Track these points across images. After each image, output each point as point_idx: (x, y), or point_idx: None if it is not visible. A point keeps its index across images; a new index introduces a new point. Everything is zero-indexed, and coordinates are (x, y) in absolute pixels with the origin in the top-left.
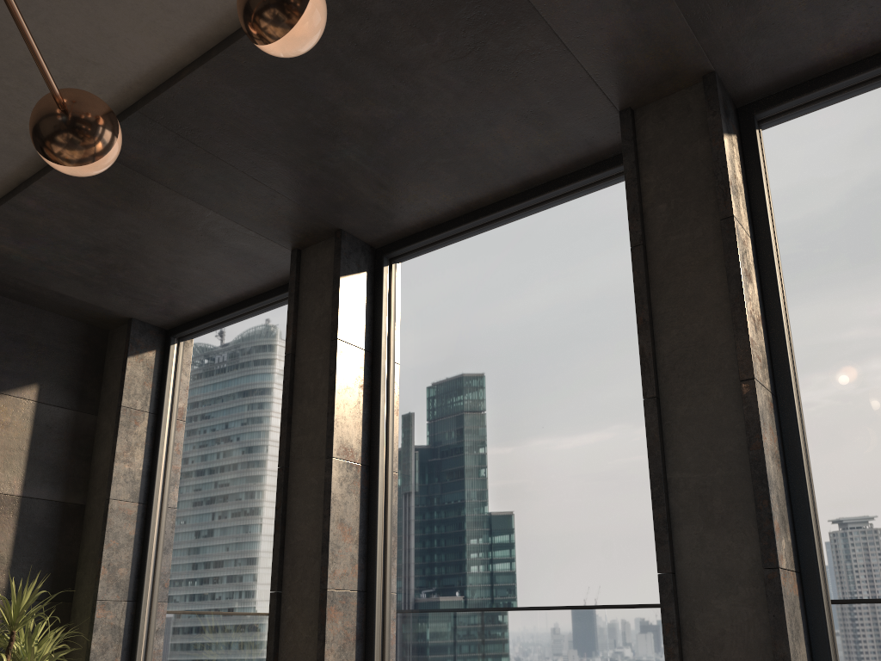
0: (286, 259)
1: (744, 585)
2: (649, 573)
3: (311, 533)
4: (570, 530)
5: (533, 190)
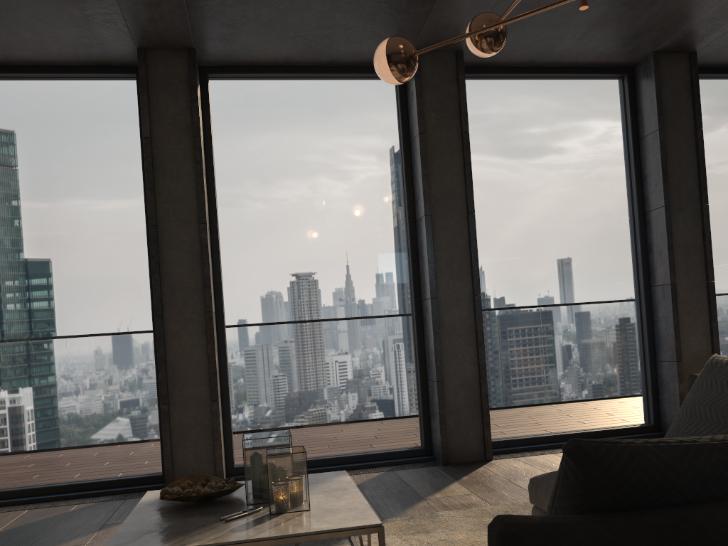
0: (123, 52)
1: (465, 303)
2: (400, 299)
3: (188, 274)
4: (358, 277)
5: (334, 68)
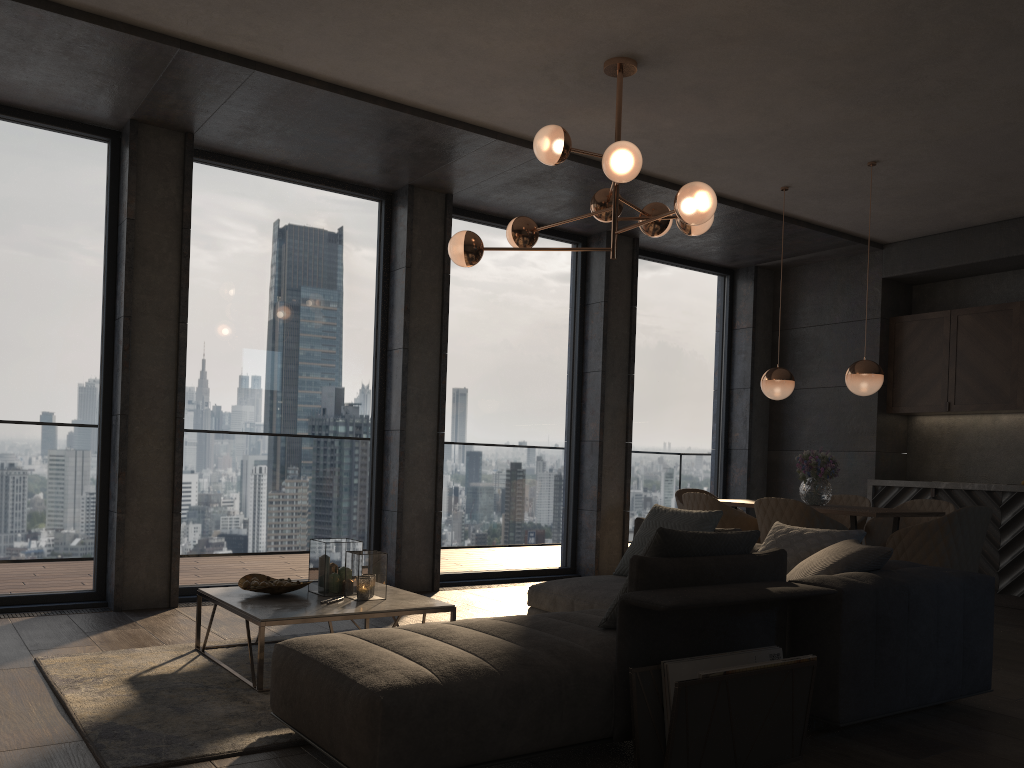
0: (110, 117)
1: (429, 438)
2: (364, 426)
3: (160, 375)
4: (325, 399)
5: (324, 180)
